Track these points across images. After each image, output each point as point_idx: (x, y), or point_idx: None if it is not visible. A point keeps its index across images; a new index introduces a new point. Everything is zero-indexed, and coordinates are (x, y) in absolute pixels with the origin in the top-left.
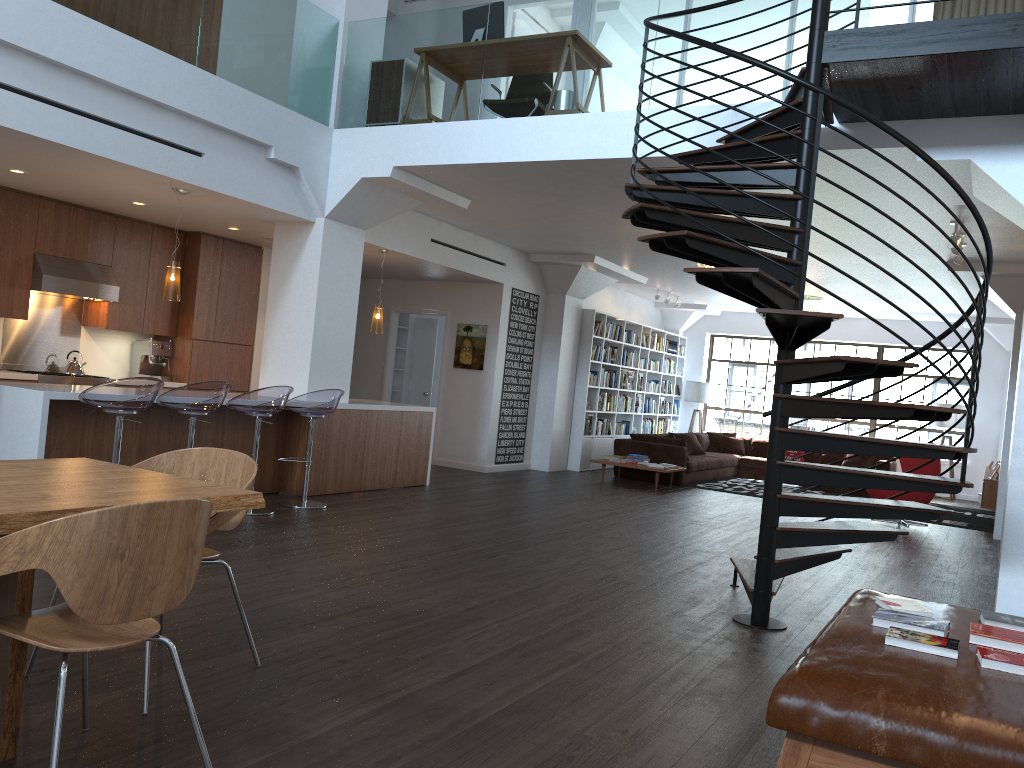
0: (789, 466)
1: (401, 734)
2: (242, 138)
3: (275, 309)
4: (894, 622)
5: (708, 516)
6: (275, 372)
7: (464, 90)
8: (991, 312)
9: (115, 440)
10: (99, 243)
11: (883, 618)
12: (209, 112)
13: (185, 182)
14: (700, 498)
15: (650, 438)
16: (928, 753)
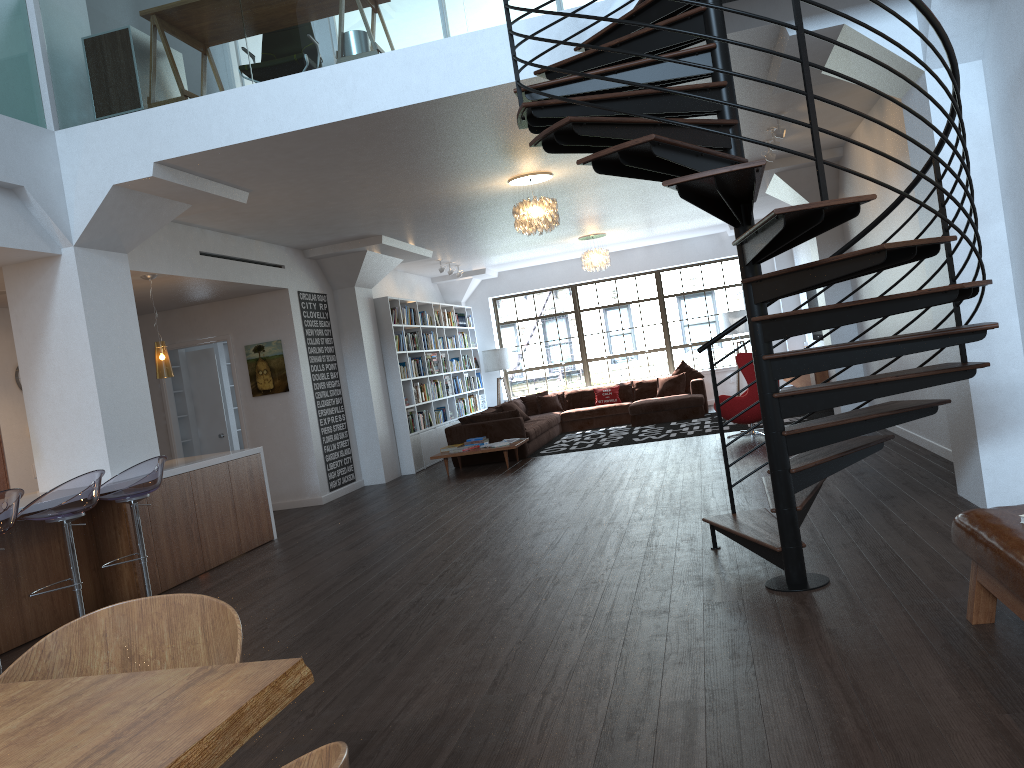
0: (787, 396)
1: None
2: None
3: (34, 378)
4: None
5: (591, 480)
6: (57, 457)
7: (225, 51)
8: (757, 214)
9: None
10: None
11: None
12: None
13: None
14: (560, 464)
15: (481, 417)
16: None
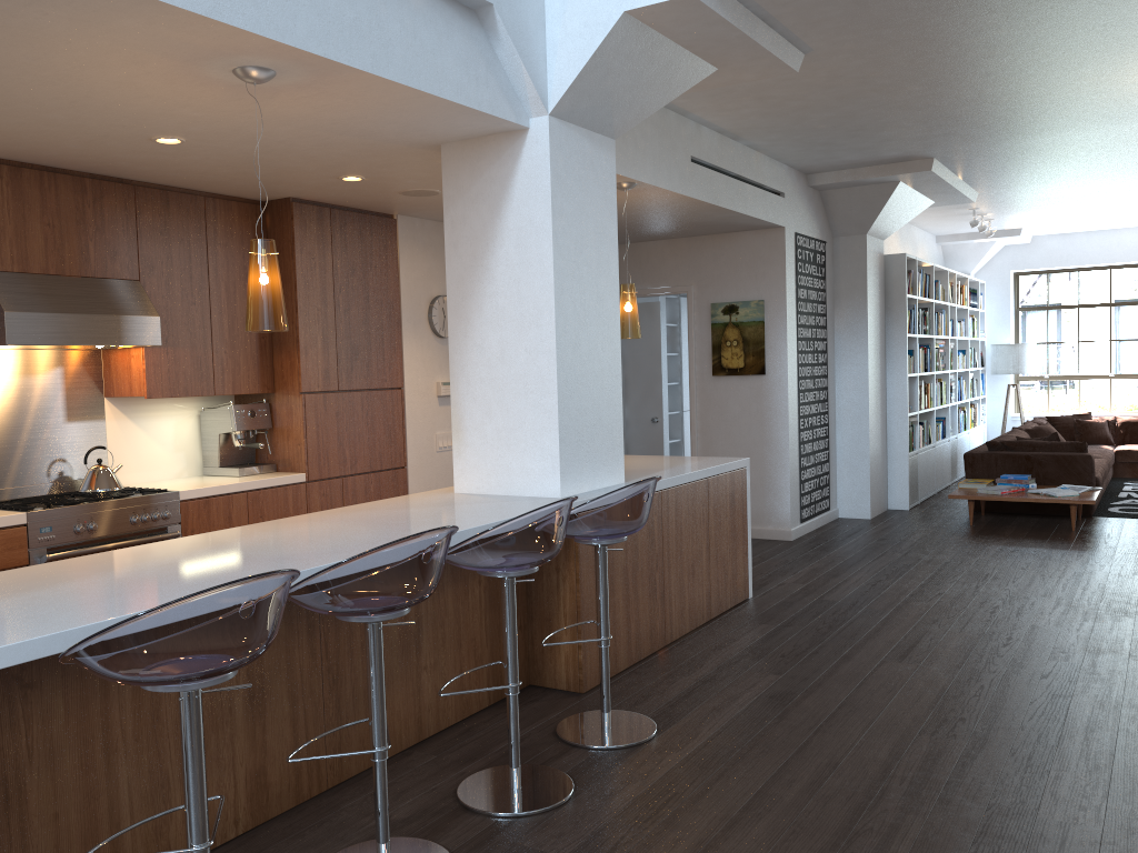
0: None
1: None
2: None
3: (466, 319)
4: None
5: None
6: (484, 445)
7: None
8: None
9: (187, 762)
10: (109, 239)
11: None
12: None
13: (263, 38)
14: None
15: (1023, 445)
16: None
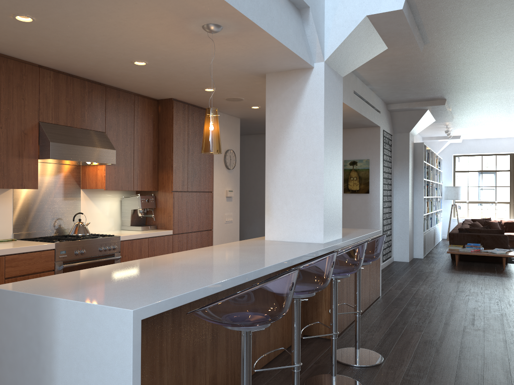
0: None
1: None
2: None
3: (275, 156)
4: None
5: None
6: (282, 217)
7: None
8: None
9: (244, 369)
10: (94, 111)
11: None
12: None
13: (232, 8)
14: None
15: (475, 230)
16: None
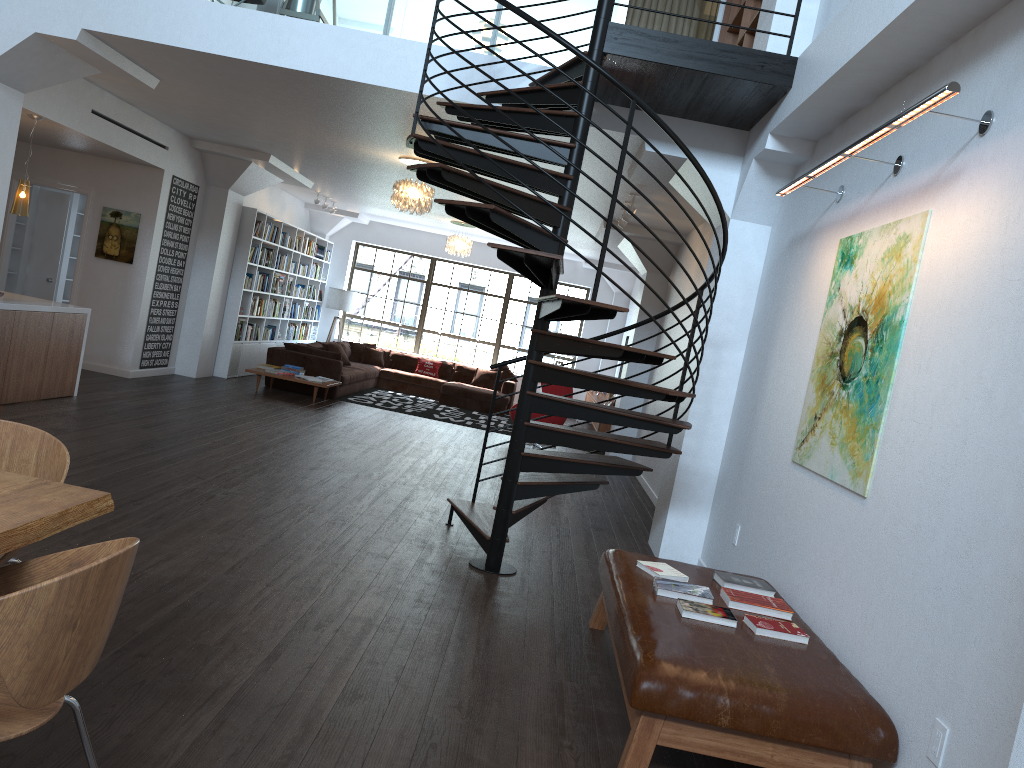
0: (534, 427)
1: (264, 743)
2: None
3: None
4: (675, 592)
5: (380, 439)
6: None
7: None
8: (611, 259)
9: None
10: None
11: (666, 589)
12: None
13: None
14: (360, 416)
15: (306, 349)
16: (760, 723)
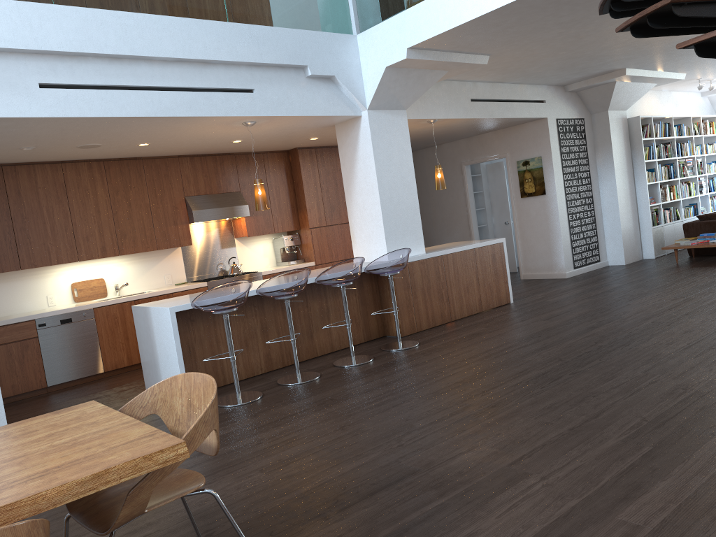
0: None
1: None
2: (282, 67)
3: (350, 193)
4: None
5: None
6: (362, 242)
7: None
8: None
9: (226, 333)
10: (227, 177)
11: None
12: (247, 55)
13: (244, 116)
14: None
15: None
16: None
